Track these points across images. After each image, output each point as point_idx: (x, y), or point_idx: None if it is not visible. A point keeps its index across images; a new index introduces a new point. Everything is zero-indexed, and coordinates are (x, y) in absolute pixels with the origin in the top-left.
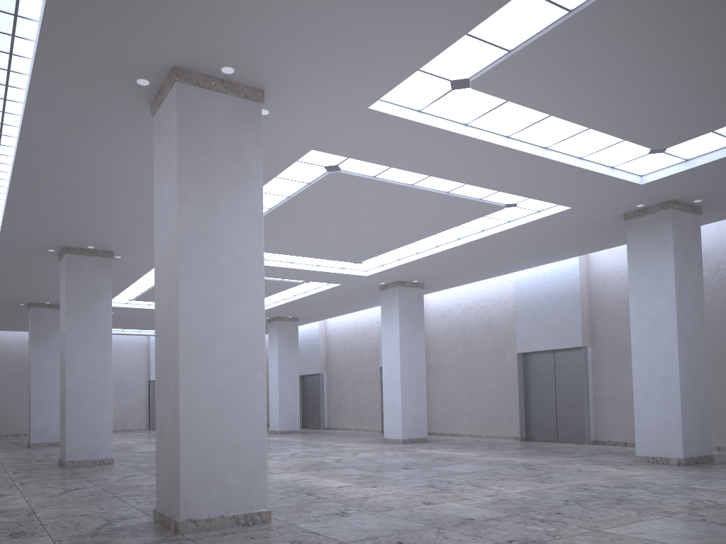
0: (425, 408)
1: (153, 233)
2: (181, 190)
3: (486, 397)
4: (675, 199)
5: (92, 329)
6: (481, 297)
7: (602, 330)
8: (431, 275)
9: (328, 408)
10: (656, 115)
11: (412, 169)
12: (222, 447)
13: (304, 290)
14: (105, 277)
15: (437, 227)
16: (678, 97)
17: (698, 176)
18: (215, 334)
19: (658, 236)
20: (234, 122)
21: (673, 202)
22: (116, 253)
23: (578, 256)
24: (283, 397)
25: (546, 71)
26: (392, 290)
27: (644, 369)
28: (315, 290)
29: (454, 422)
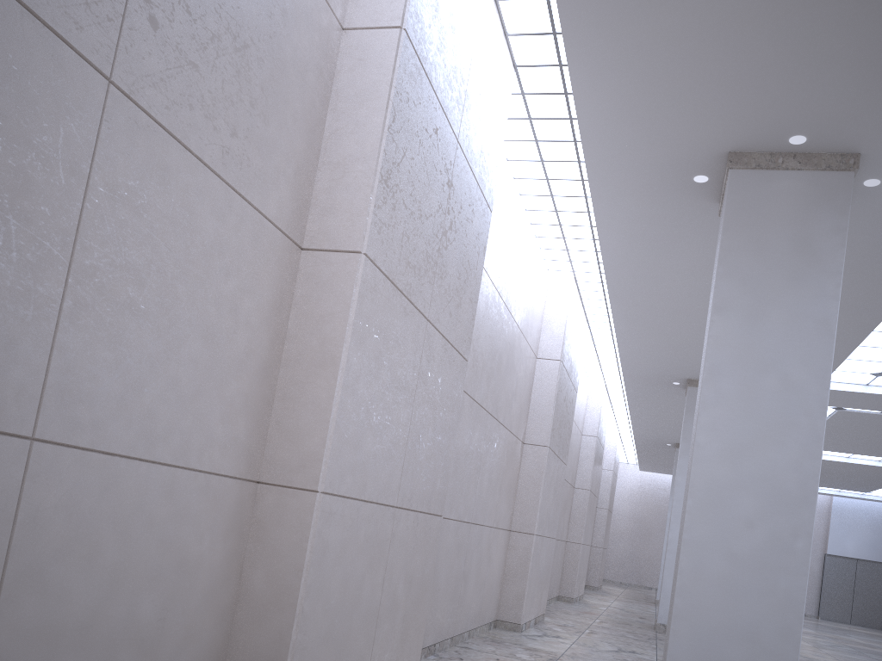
0: None
1: None
2: (717, 300)
3: None
4: None
5: None
6: None
7: None
8: None
9: None
10: None
11: None
12: (730, 631)
13: None
14: None
15: None
16: None
17: None
18: (739, 481)
19: None
20: (805, 205)
21: None
22: None
23: None
24: None
25: None
26: None
27: None
28: None
29: None
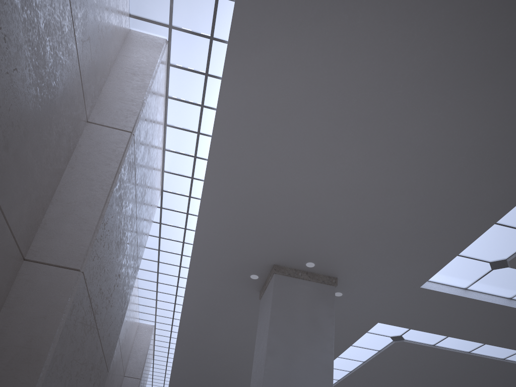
0: None
1: None
2: (269, 347)
3: None
4: None
5: None
6: None
7: None
8: None
9: None
10: None
11: (466, 337)
12: None
13: None
14: None
15: None
16: None
17: None
18: None
19: None
20: (313, 299)
21: None
22: None
23: None
24: None
25: None
26: None
27: None
28: None
29: None
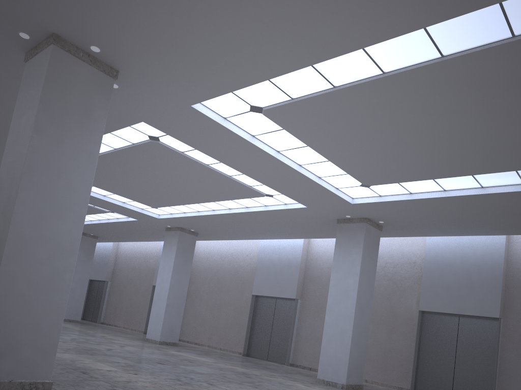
0: (181, 321)
1: None
2: (37, 124)
3: (225, 320)
4: (369, 217)
5: None
6: (235, 251)
7: (310, 290)
8: (204, 228)
9: (106, 308)
10: (369, 164)
11: (210, 154)
12: (24, 326)
13: (108, 218)
14: None
15: (217, 197)
16: (384, 157)
17: (385, 207)
18: (39, 238)
19: (355, 238)
20: (91, 87)
21: (367, 219)
22: None
23: (304, 238)
24: (73, 293)
25: (311, 118)
26: (174, 232)
27: (332, 321)
28: (117, 219)
29: (198, 334)
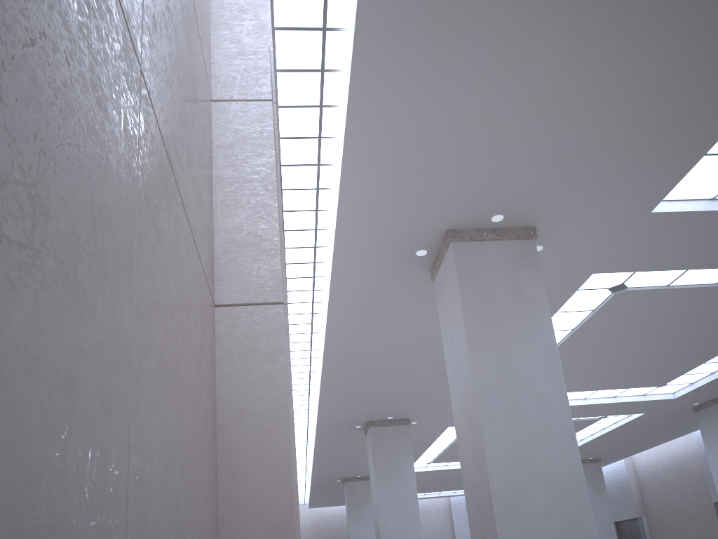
0: None
1: (443, 393)
2: (470, 339)
3: None
4: None
5: (399, 494)
6: None
7: None
8: None
9: None
10: None
11: (714, 265)
12: None
13: (602, 427)
14: (405, 443)
15: None
16: None
17: None
18: (527, 481)
19: None
20: (511, 264)
21: None
22: (412, 419)
23: None
24: None
25: None
26: (710, 409)
27: None
28: (614, 424)
29: None
